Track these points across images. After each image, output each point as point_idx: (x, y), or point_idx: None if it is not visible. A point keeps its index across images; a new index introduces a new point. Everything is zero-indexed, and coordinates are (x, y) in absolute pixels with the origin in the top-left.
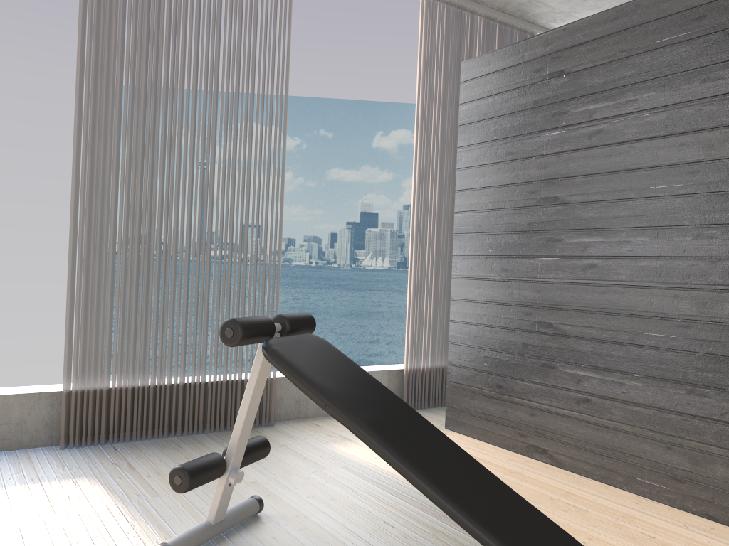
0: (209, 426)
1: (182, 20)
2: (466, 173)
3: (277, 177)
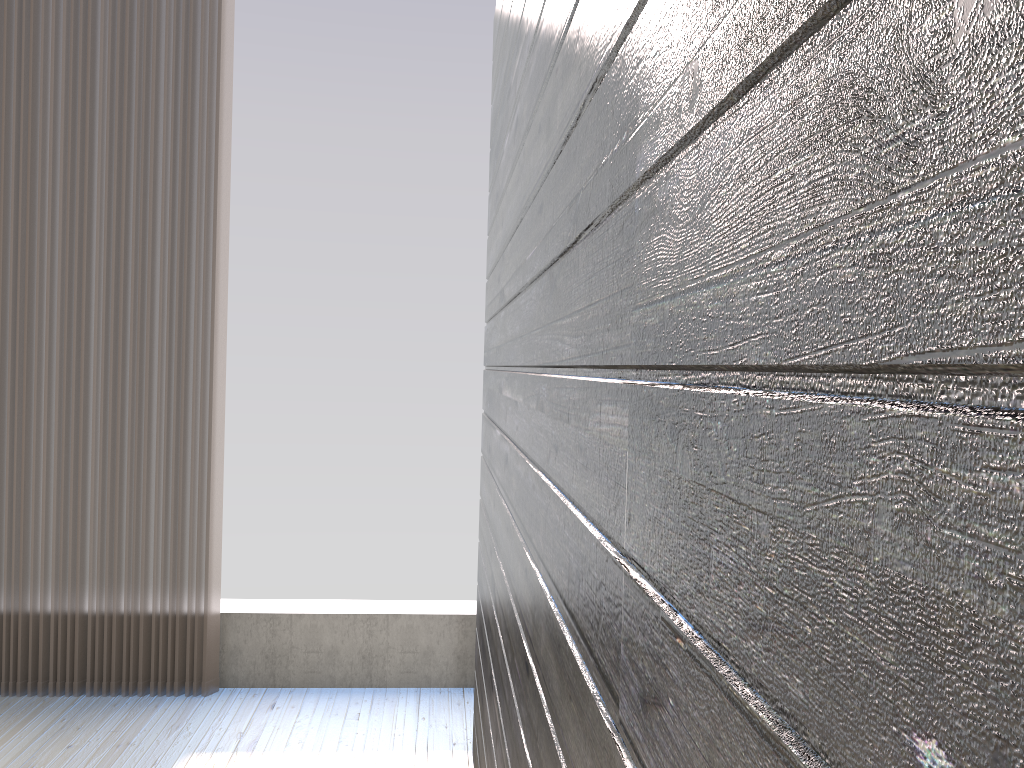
0: (89, 685)
1: (30, 48)
2: (488, 243)
3: (203, 278)
